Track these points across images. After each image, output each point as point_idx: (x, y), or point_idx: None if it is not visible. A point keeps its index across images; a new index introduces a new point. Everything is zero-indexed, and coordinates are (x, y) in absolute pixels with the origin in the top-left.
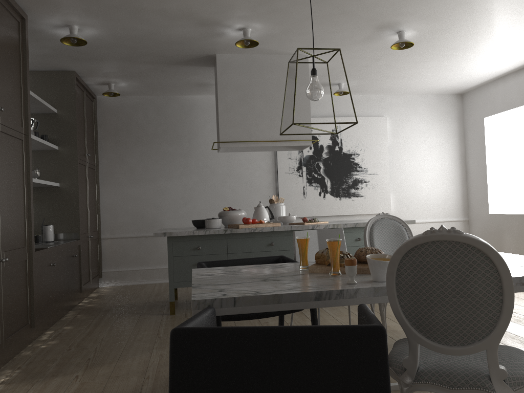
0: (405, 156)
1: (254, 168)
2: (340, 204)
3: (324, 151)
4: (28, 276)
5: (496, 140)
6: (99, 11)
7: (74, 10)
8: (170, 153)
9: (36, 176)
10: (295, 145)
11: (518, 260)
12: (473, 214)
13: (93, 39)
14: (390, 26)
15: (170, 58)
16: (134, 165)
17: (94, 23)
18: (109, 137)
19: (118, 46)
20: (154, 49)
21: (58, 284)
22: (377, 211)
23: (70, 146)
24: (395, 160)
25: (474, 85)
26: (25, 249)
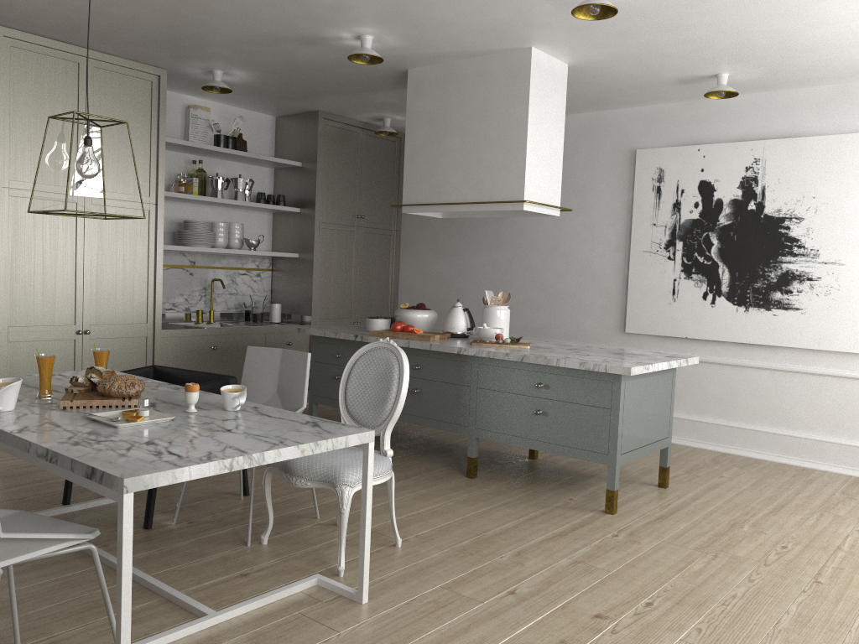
0: None
1: (595, 241)
2: (744, 320)
3: (723, 212)
4: (148, 354)
5: None
6: (201, 54)
7: (184, 58)
8: None
9: (249, 245)
10: (497, 210)
11: (232, 442)
12: None
13: (259, 79)
14: None
15: (371, 82)
16: (437, 230)
17: (223, 64)
18: None
19: (294, 80)
20: (334, 77)
21: (232, 372)
22: (832, 345)
23: (310, 207)
24: None
25: None
26: (144, 326)
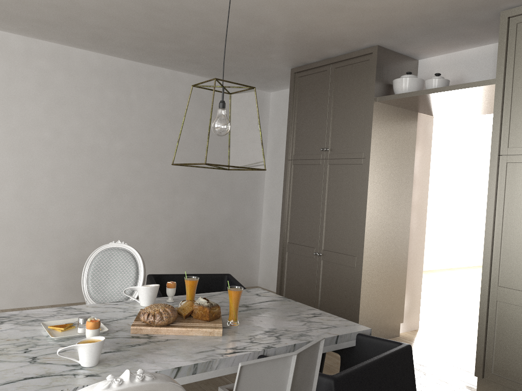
0: None
1: None
2: None
3: None
4: None
5: None
6: None
7: None
8: None
9: None
10: None
11: None
12: None
13: None
14: None
15: None
16: None
17: None
18: None
19: None
20: None
21: None
22: None
23: None
24: None
25: None
26: None
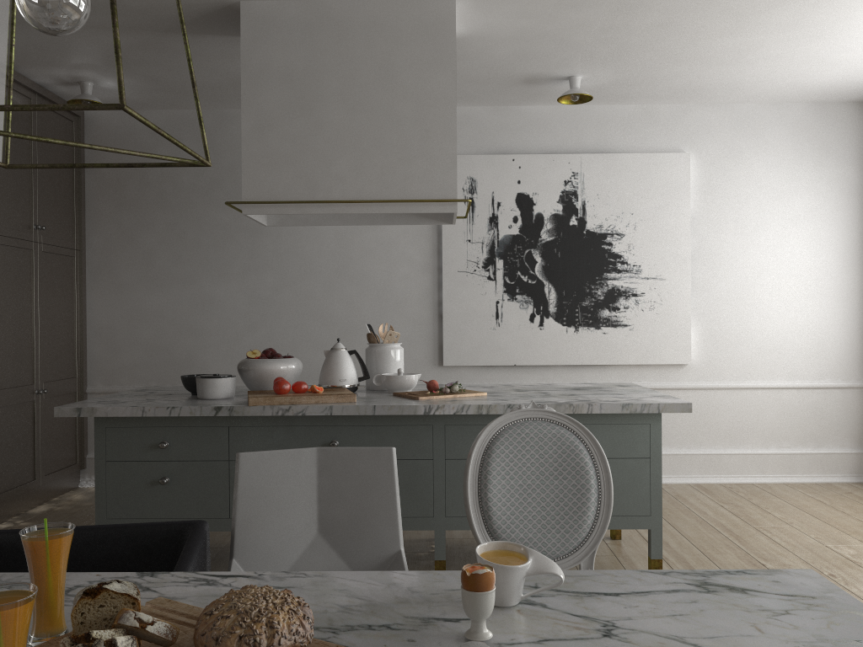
0: (730, 240)
1: (394, 260)
2: (575, 341)
3: (544, 227)
4: None
5: None
6: None
7: None
8: (224, 227)
9: None
10: (416, 212)
11: None
12: None
13: None
14: None
15: (148, 14)
16: (153, 249)
17: None
18: (106, 193)
19: None
20: None
21: None
22: (660, 358)
23: None
24: (706, 249)
25: None
26: None
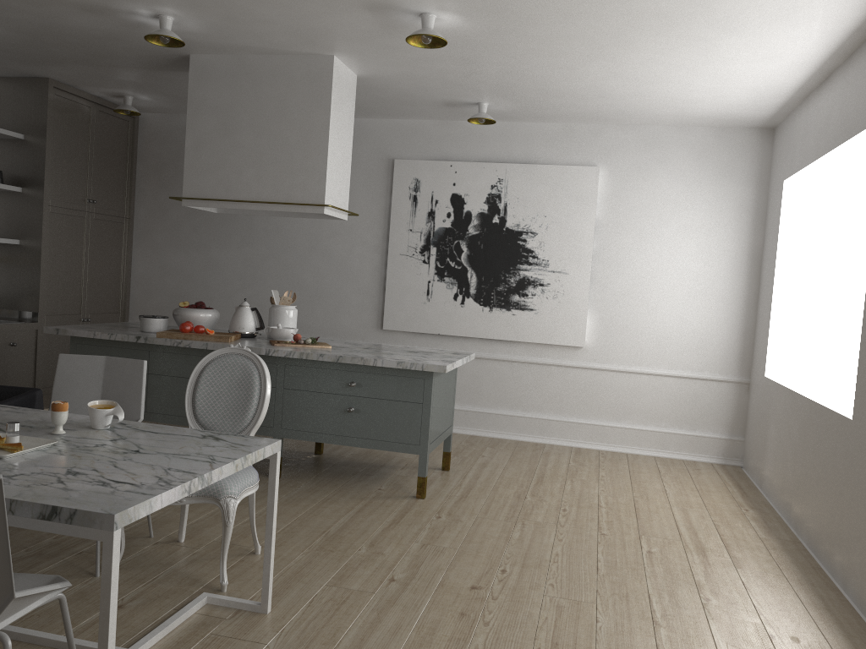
0: (630, 244)
1: (353, 242)
2: (489, 319)
3: (472, 223)
4: None
5: (805, 230)
6: None
7: None
8: None
9: None
10: (296, 211)
11: (162, 463)
12: (753, 373)
13: None
14: (390, 6)
15: (137, 60)
16: (179, 221)
17: None
18: (150, 176)
19: (42, 44)
20: (95, 48)
21: None
22: (558, 340)
23: (36, 187)
24: (608, 250)
25: (772, 112)
26: None
